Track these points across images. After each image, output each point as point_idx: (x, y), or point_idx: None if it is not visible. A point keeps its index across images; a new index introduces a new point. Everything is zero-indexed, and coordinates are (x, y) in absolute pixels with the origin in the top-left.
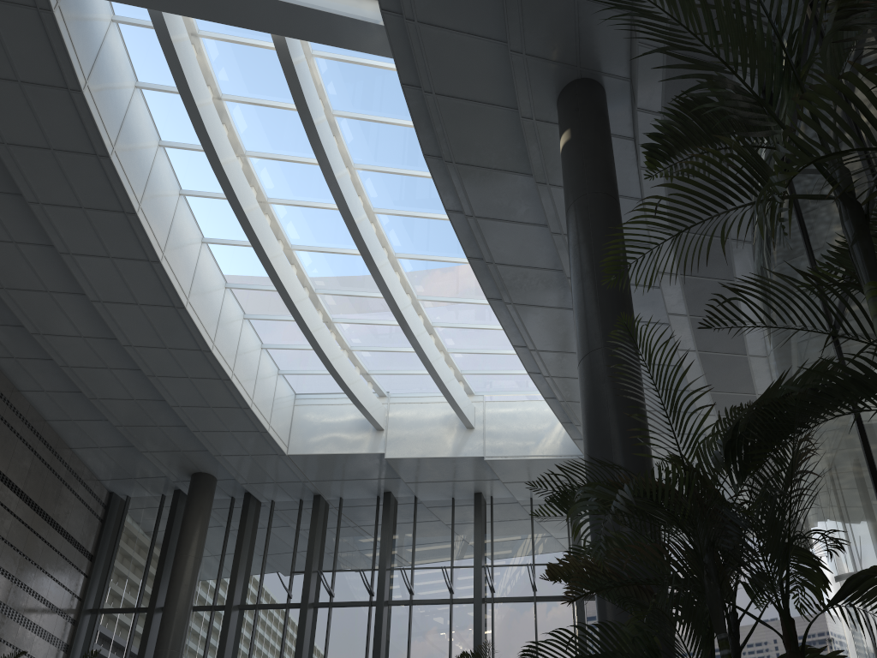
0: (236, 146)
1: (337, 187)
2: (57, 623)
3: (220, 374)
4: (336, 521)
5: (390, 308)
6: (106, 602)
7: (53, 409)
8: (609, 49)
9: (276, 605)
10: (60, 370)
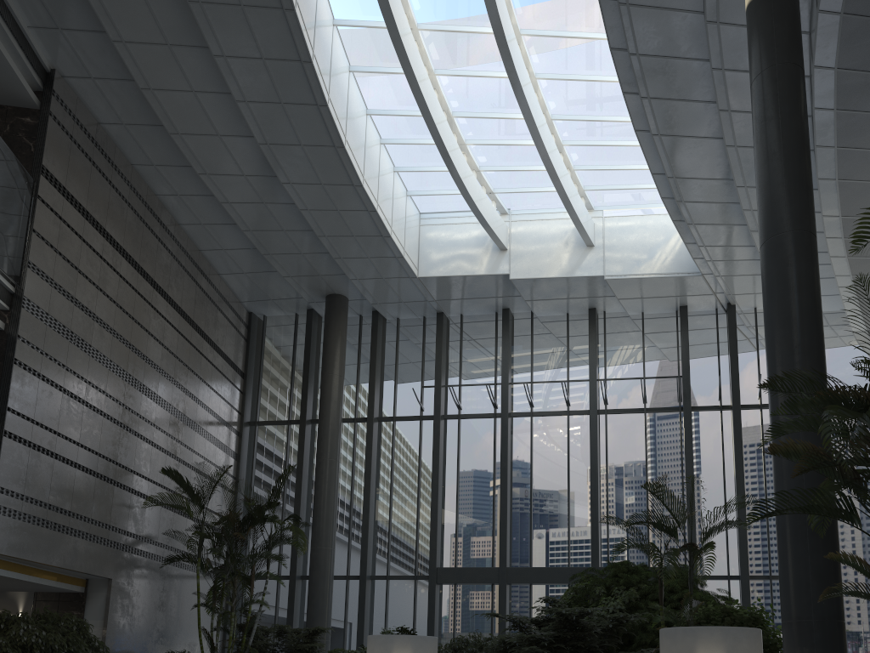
0: None
1: (499, 21)
2: (228, 435)
3: (367, 207)
4: (458, 338)
5: (532, 135)
6: (261, 416)
7: (207, 240)
8: None
9: (410, 417)
10: (218, 205)
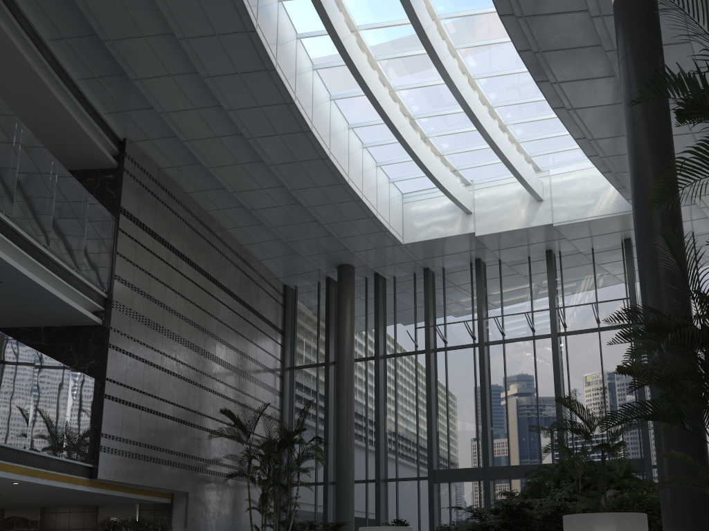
0: (350, 25)
1: (430, 45)
2: (273, 379)
3: (354, 198)
4: (441, 286)
5: (474, 124)
6: (297, 362)
7: (246, 237)
8: None
9: (408, 353)
10: (249, 212)
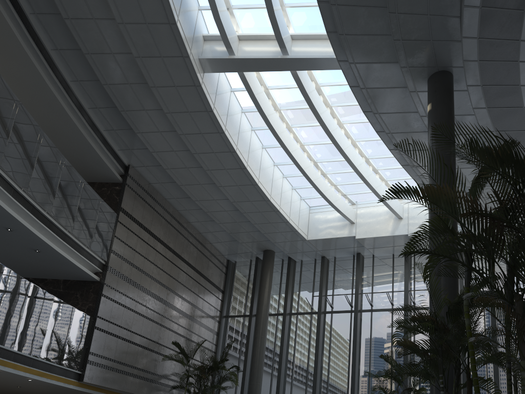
0: (275, 106)
1: (323, 123)
2: (213, 323)
3: (274, 209)
4: (332, 269)
5: (353, 169)
6: (231, 312)
7: (203, 228)
8: (451, 57)
9: (306, 312)
10: (205, 213)
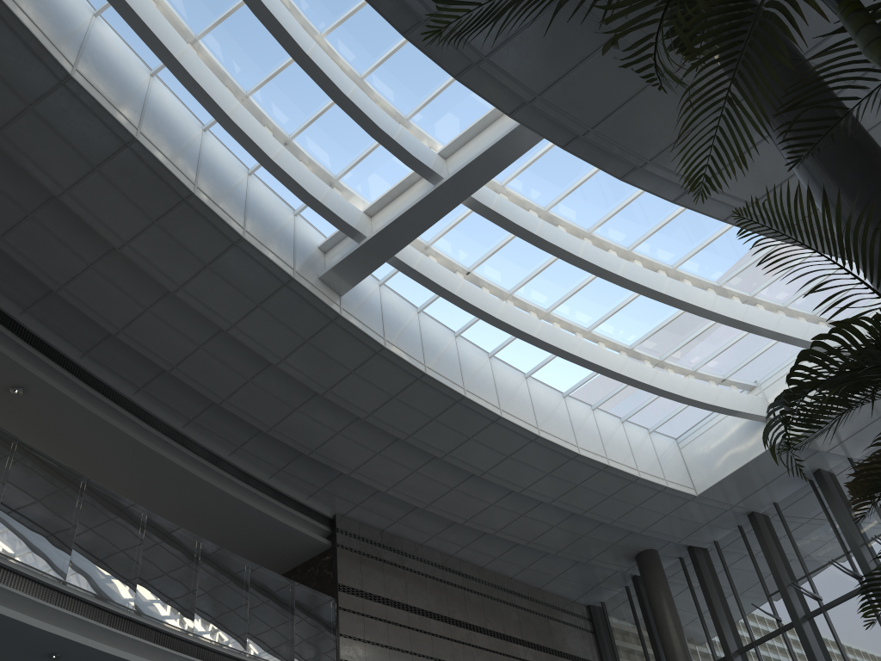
0: (500, 293)
1: (581, 260)
2: None
3: (598, 467)
4: (782, 527)
5: (695, 313)
6: None
7: (510, 566)
8: None
9: (770, 634)
10: (495, 536)
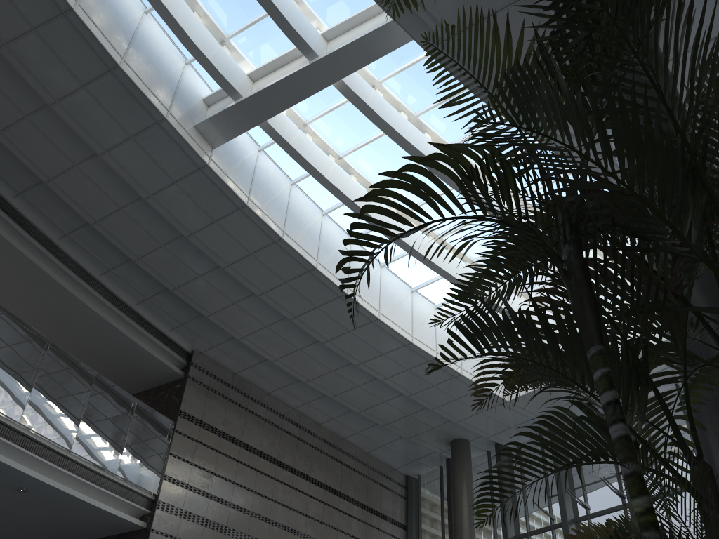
0: (366, 184)
1: None
2: None
3: (427, 357)
4: None
5: None
6: None
7: (343, 428)
8: None
9: (542, 529)
10: (334, 400)
